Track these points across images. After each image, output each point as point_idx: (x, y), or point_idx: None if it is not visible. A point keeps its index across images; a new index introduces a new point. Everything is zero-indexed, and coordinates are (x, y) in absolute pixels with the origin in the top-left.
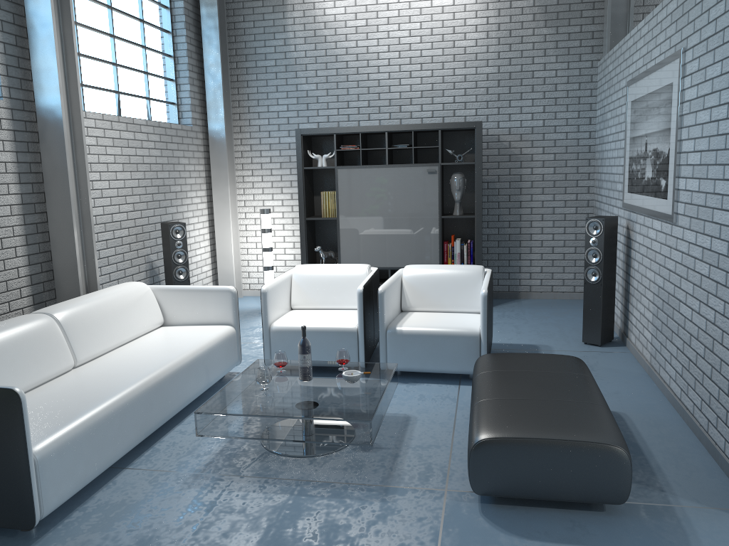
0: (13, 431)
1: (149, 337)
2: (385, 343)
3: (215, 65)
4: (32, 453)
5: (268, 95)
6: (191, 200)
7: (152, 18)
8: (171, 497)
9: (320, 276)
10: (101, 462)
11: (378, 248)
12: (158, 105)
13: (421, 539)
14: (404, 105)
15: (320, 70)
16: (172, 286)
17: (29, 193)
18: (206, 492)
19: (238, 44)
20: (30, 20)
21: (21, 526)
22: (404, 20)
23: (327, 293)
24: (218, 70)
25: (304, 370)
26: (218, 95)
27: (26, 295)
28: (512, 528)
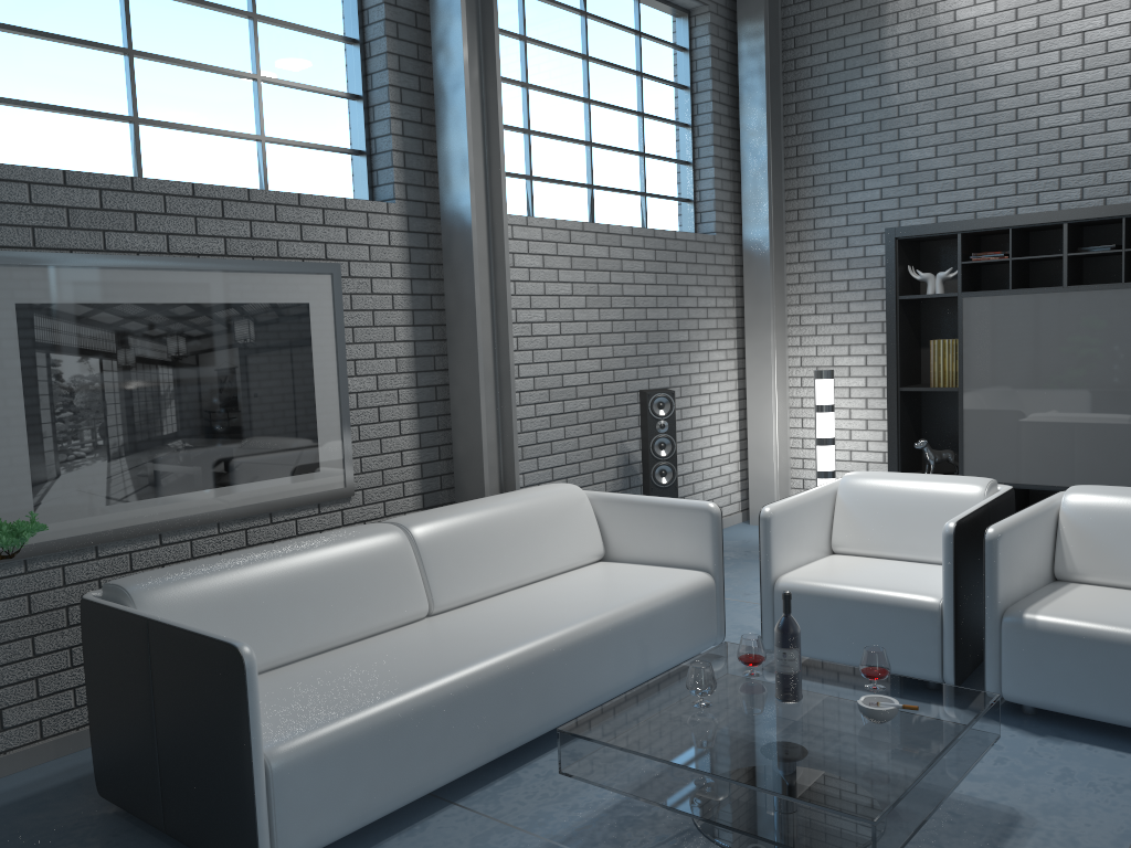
0: (235, 715)
1: (568, 577)
2: (998, 644)
3: (757, 132)
4: (260, 758)
5: (848, 175)
6: (707, 355)
7: (658, 68)
8: None
9: (889, 496)
10: (401, 787)
11: (1041, 448)
12: (660, 204)
13: None
14: (1114, 170)
15: (942, 122)
16: (620, 494)
17: (427, 339)
18: None
19: (799, 94)
20: (437, 82)
21: None
22: (1117, 5)
23: (901, 528)
24: (762, 141)
25: (783, 680)
26: (760, 182)
27: (412, 493)
28: None
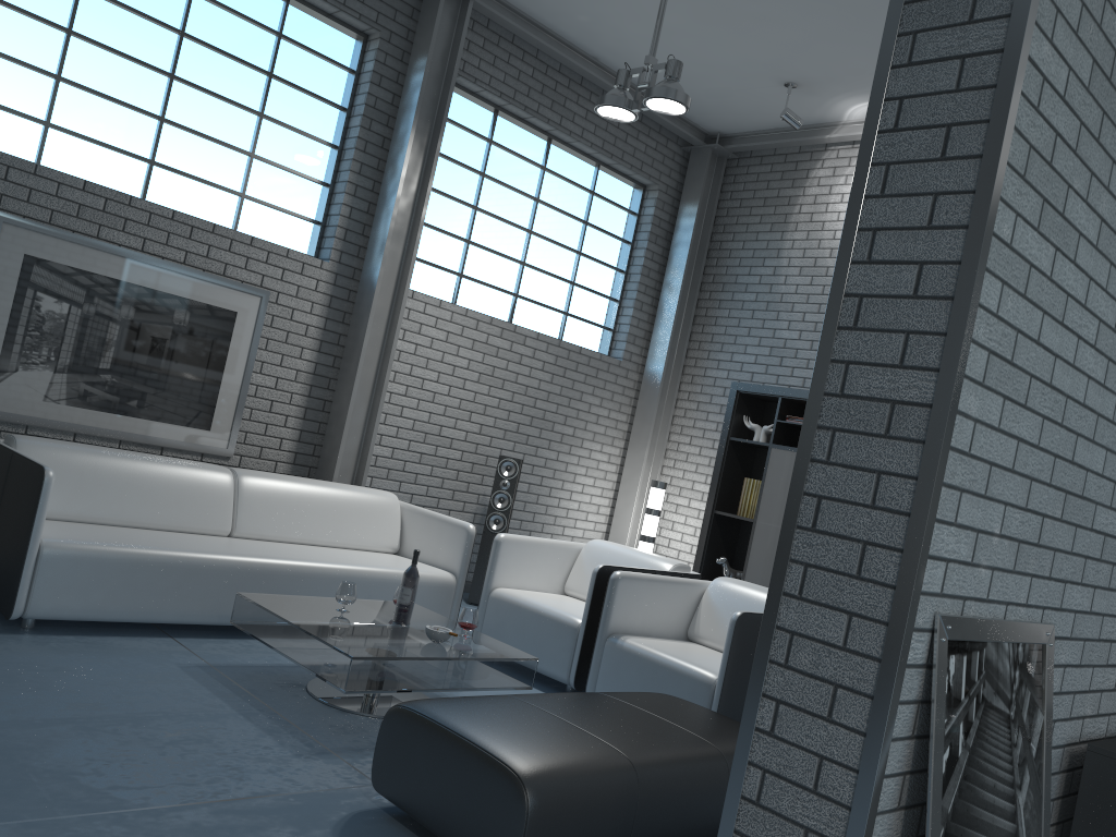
0: (31, 510)
1: (355, 551)
2: (601, 657)
3: (673, 289)
4: (37, 540)
5: (736, 339)
6: (590, 453)
7: (605, 222)
8: (150, 664)
9: (610, 559)
10: (132, 606)
11: None
12: (581, 325)
13: (247, 786)
14: None
15: (809, 313)
16: (420, 508)
17: (327, 365)
18: (181, 675)
19: (718, 268)
20: (383, 187)
21: (5, 612)
22: None
23: None
24: (675, 296)
25: (397, 608)
26: (666, 327)
27: (282, 472)
28: (351, 834)
